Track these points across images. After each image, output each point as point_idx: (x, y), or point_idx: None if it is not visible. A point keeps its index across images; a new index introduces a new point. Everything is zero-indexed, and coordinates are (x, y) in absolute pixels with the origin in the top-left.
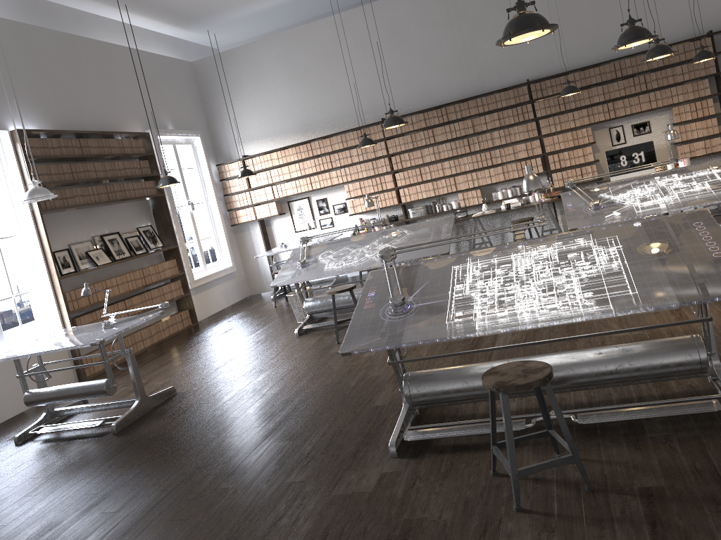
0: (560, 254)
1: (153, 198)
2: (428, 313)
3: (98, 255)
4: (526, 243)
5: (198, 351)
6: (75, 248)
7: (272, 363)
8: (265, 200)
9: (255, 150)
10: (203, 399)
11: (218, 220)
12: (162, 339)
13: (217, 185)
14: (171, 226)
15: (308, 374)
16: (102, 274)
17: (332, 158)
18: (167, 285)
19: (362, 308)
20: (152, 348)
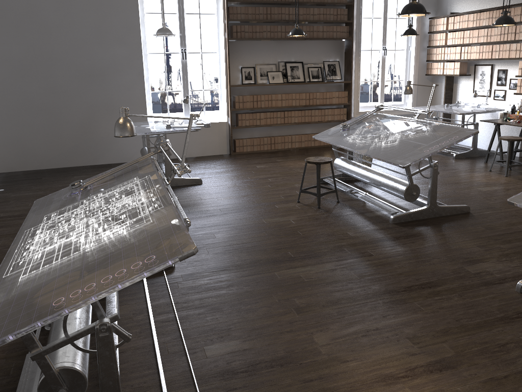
0: (126, 210)
1: (346, 40)
2: (63, 203)
3: (275, 76)
4: (160, 186)
5: (284, 164)
6: (259, 68)
7: (254, 193)
8: (453, 58)
9: (465, 9)
10: (187, 194)
11: (412, 67)
12: (309, 146)
13: (428, 36)
14: (350, 65)
15: (226, 211)
16: (278, 89)
17: (517, 29)
18: (331, 109)
19: (91, 178)
20: (293, 150)
